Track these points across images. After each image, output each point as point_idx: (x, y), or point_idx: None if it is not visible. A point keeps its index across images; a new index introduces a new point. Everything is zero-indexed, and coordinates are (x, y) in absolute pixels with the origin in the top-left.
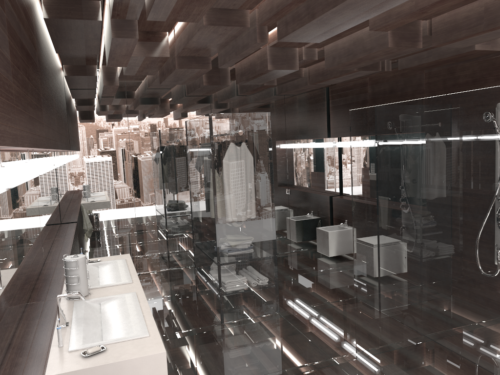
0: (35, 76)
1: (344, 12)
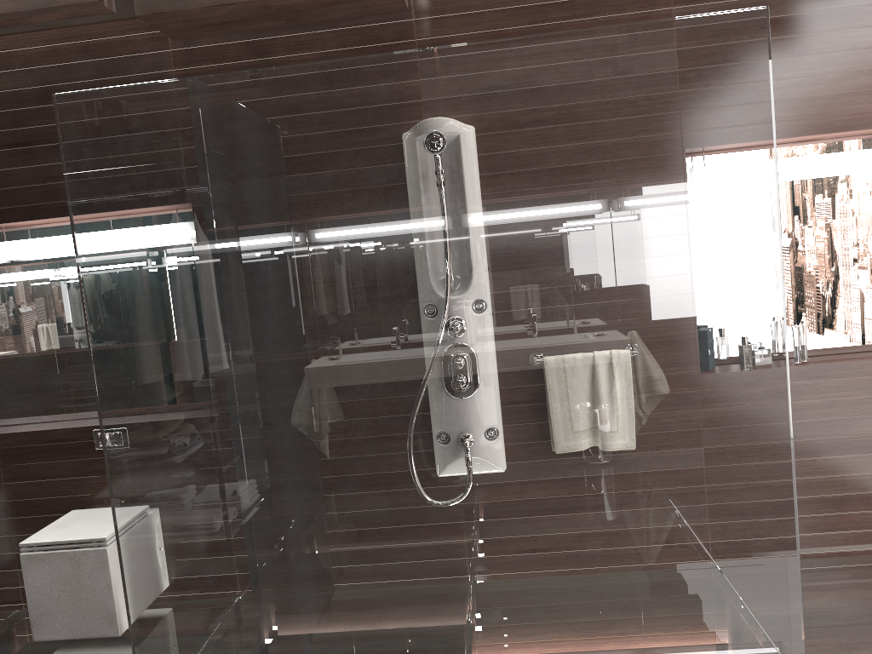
0: None
1: None
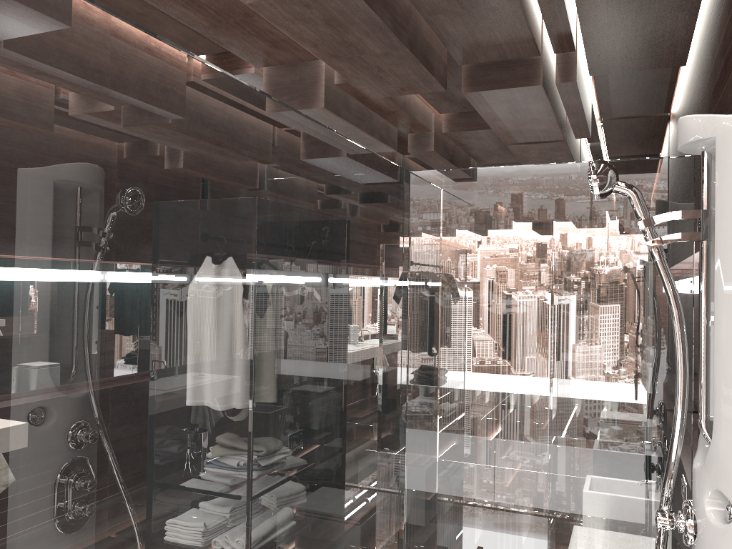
0: None
1: None
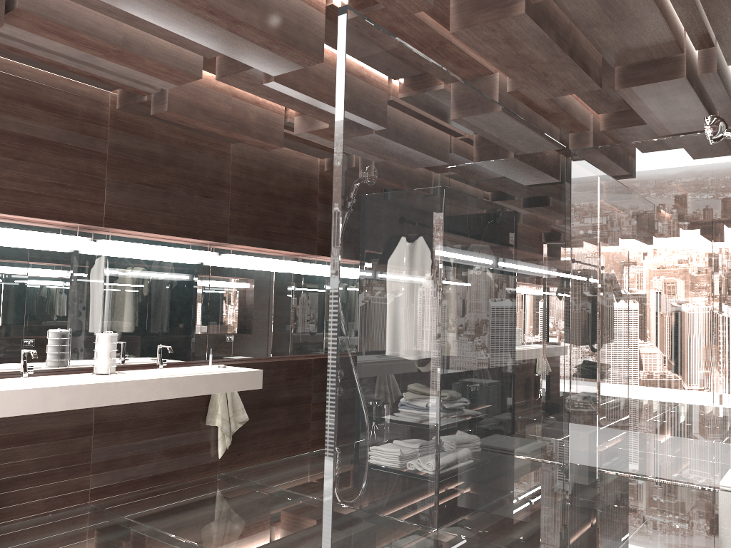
0: (77, 160)
1: (172, 17)
